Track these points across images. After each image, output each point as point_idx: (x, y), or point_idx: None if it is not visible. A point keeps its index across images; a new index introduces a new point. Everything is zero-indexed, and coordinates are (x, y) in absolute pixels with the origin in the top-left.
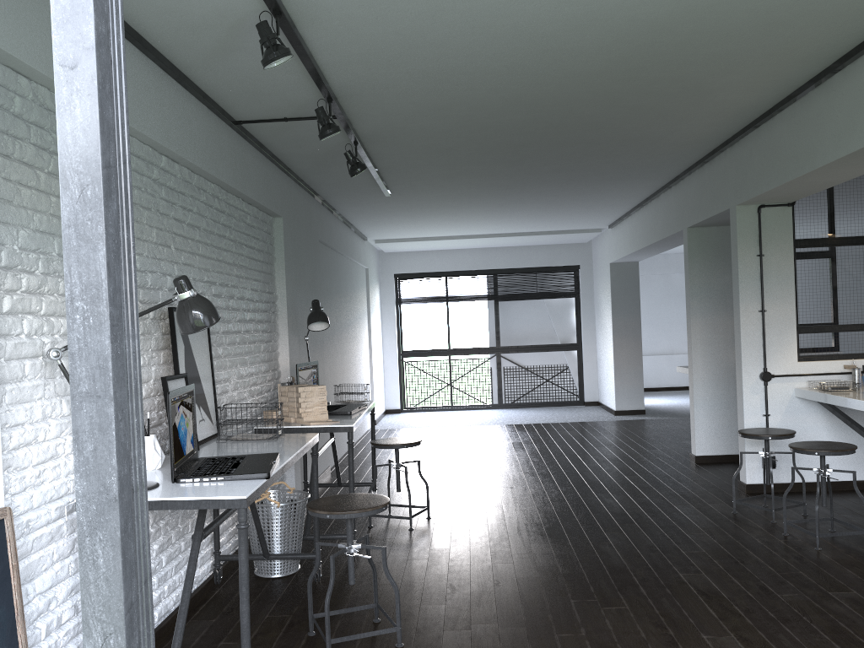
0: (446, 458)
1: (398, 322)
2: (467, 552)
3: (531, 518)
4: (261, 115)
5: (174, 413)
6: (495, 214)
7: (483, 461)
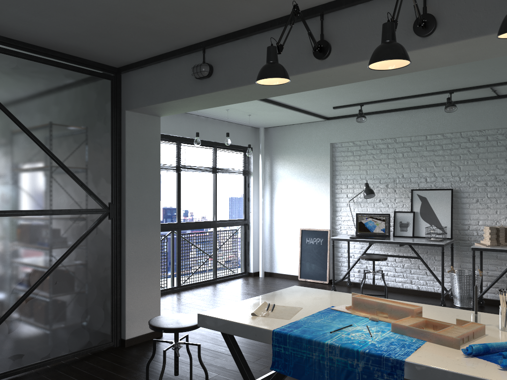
0: None
1: None
2: None
3: None
4: (487, 93)
5: (360, 219)
6: None
7: None
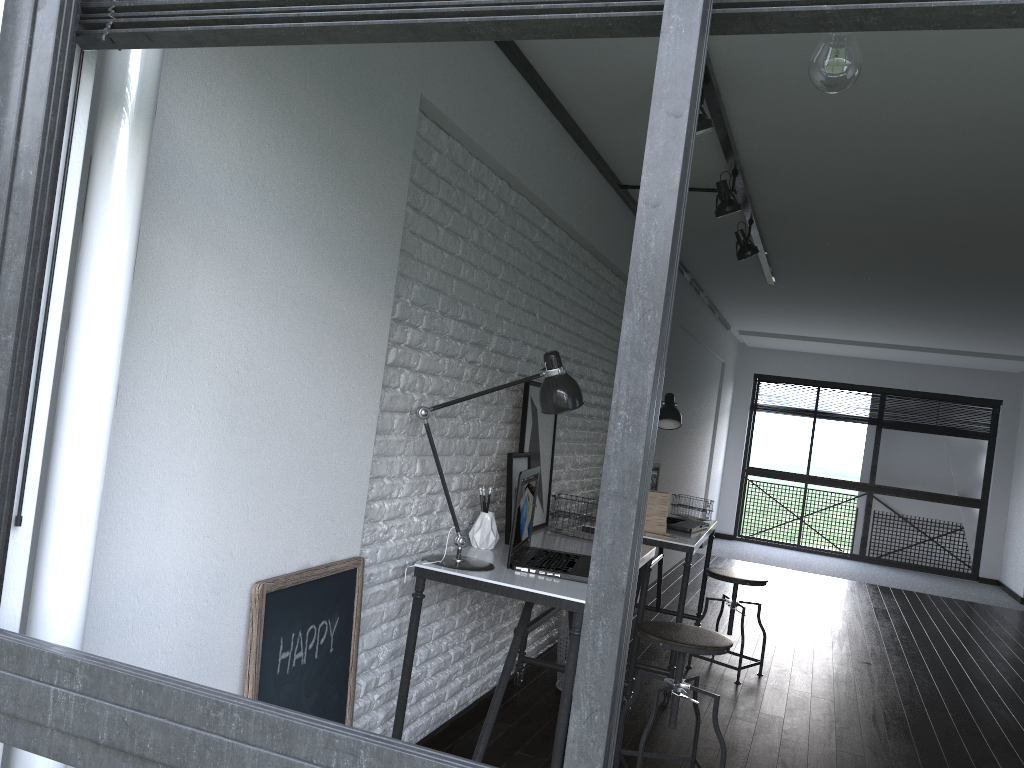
0: (786, 608)
1: (749, 432)
2: (805, 727)
3: (891, 708)
4: None
5: (520, 495)
6: (900, 322)
7: (833, 621)
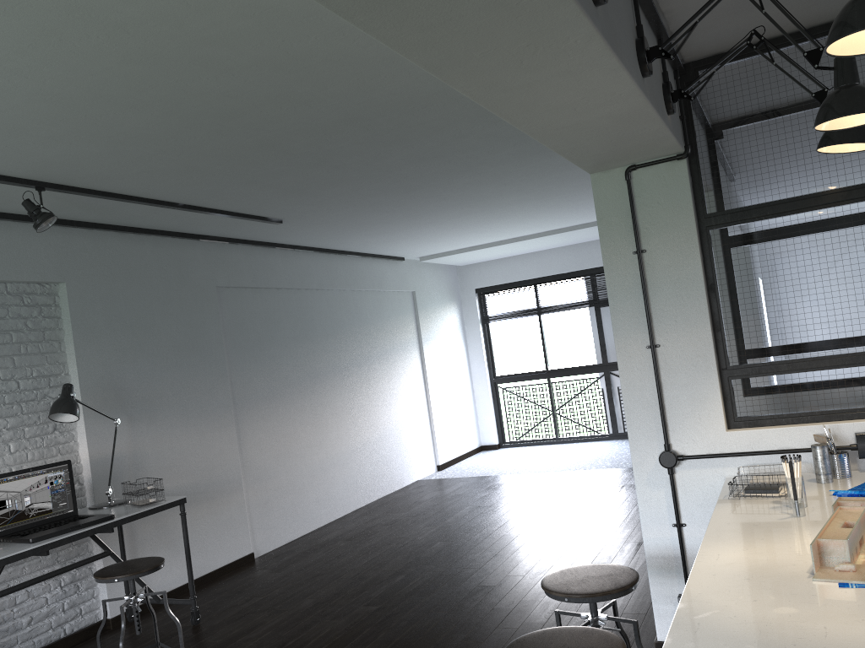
0: (406, 538)
1: (487, 344)
2: None
3: None
4: None
5: None
6: (489, 214)
7: (435, 545)
